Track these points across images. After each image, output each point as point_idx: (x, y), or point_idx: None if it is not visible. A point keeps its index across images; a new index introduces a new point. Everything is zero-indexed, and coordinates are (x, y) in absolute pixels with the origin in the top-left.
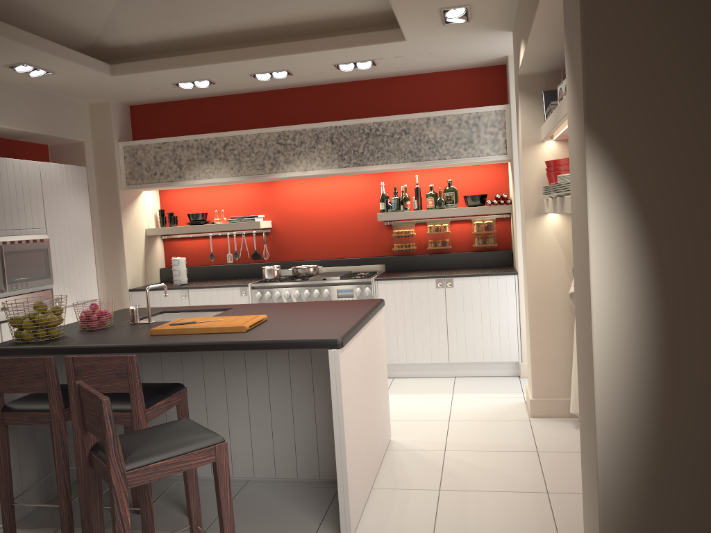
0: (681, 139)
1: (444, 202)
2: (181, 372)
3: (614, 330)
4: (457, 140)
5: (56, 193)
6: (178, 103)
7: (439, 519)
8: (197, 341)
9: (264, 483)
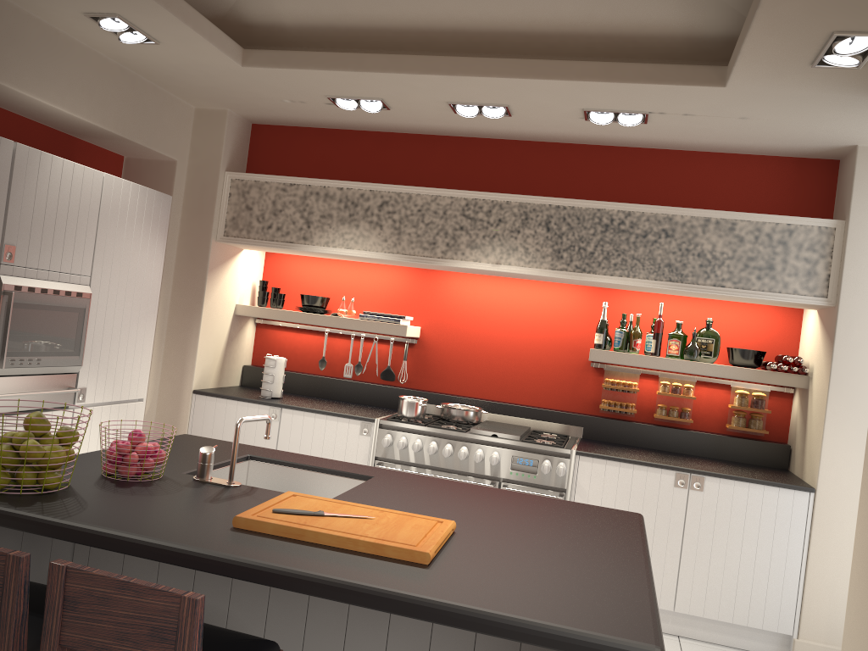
0: None
1: (698, 352)
2: (267, 589)
3: None
4: (749, 261)
5: (119, 227)
6: (324, 131)
7: None
8: (334, 578)
9: None
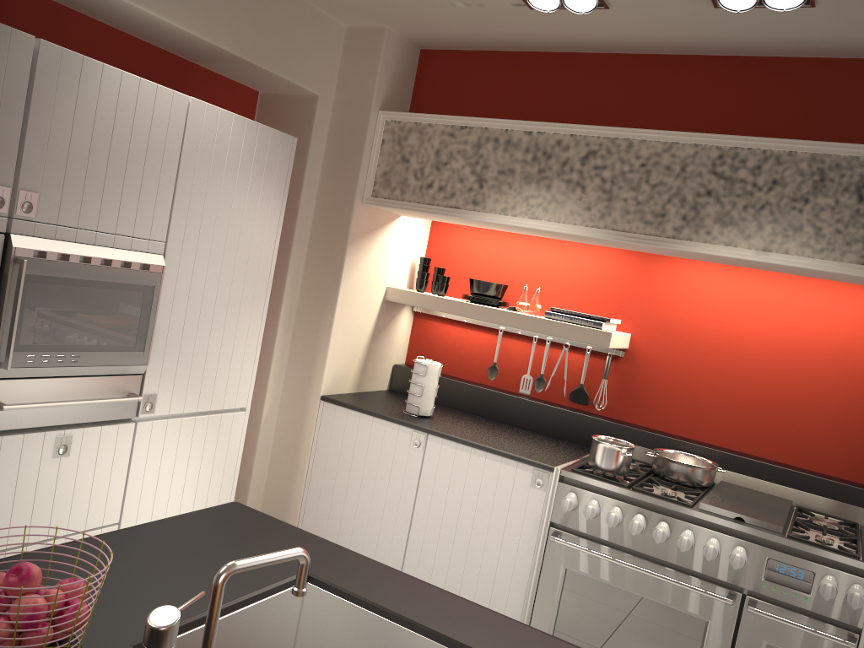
0: None
1: None
2: None
3: None
4: None
5: (212, 175)
6: (513, 56)
7: None
8: None
9: None
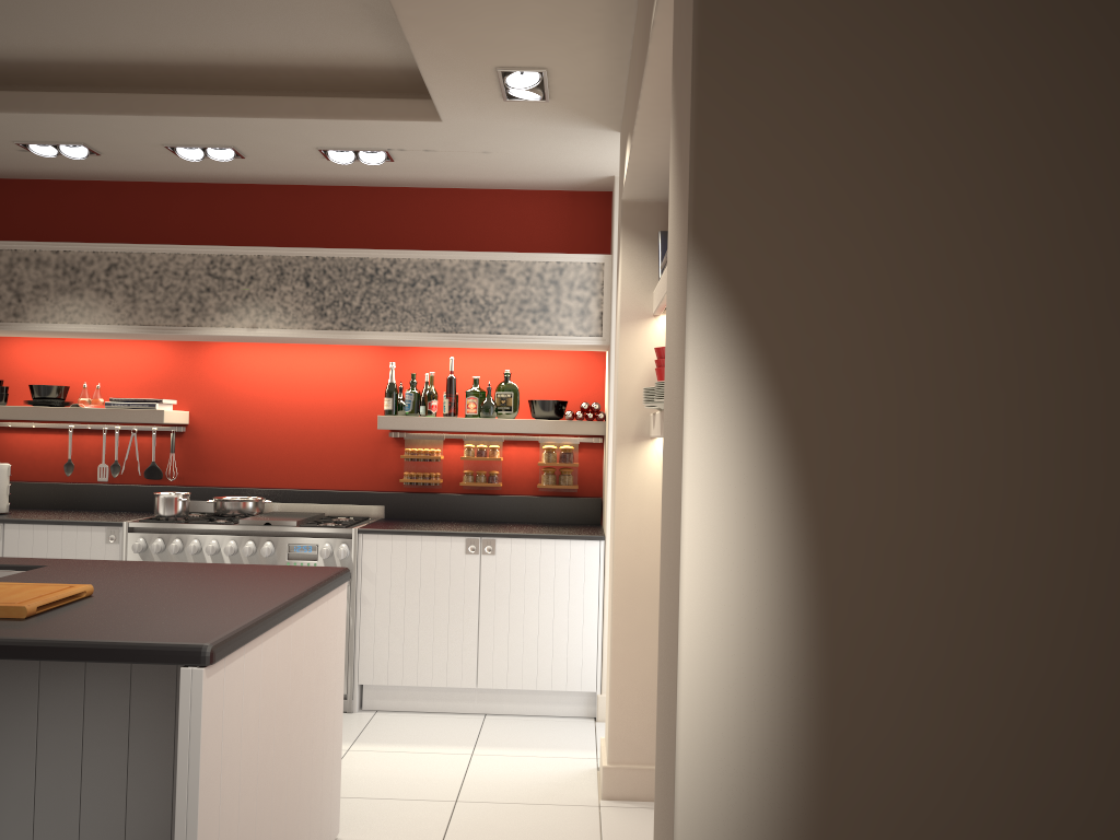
0: (871, 290)
1: (494, 408)
2: None
3: (722, 672)
4: (523, 304)
5: None
6: (35, 183)
7: None
8: None
9: None
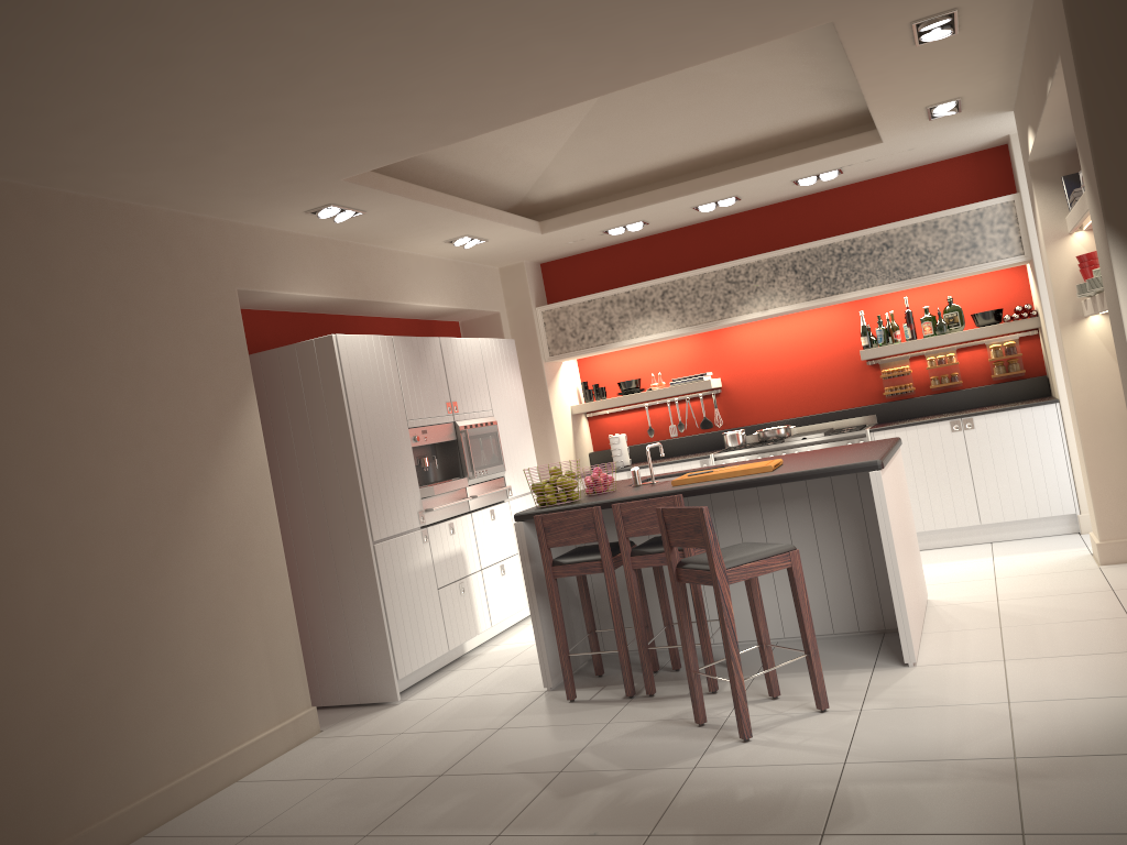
0: None
1: (946, 326)
2: None
3: None
4: (956, 246)
5: (495, 371)
6: (598, 252)
7: (1006, 645)
8: (731, 481)
9: (797, 641)
